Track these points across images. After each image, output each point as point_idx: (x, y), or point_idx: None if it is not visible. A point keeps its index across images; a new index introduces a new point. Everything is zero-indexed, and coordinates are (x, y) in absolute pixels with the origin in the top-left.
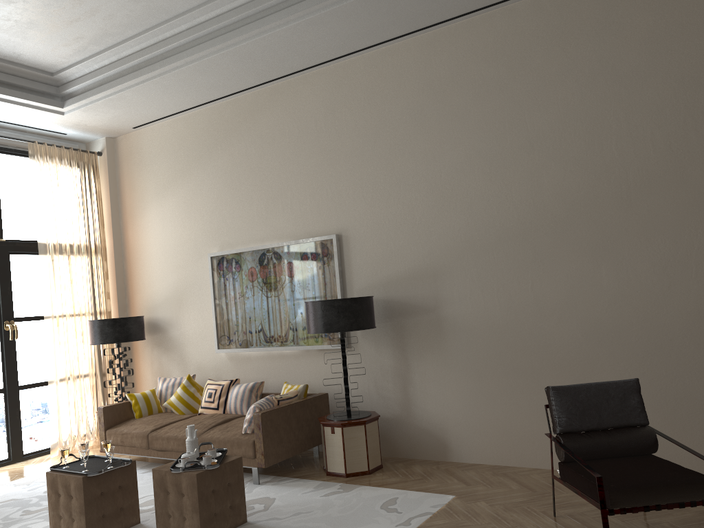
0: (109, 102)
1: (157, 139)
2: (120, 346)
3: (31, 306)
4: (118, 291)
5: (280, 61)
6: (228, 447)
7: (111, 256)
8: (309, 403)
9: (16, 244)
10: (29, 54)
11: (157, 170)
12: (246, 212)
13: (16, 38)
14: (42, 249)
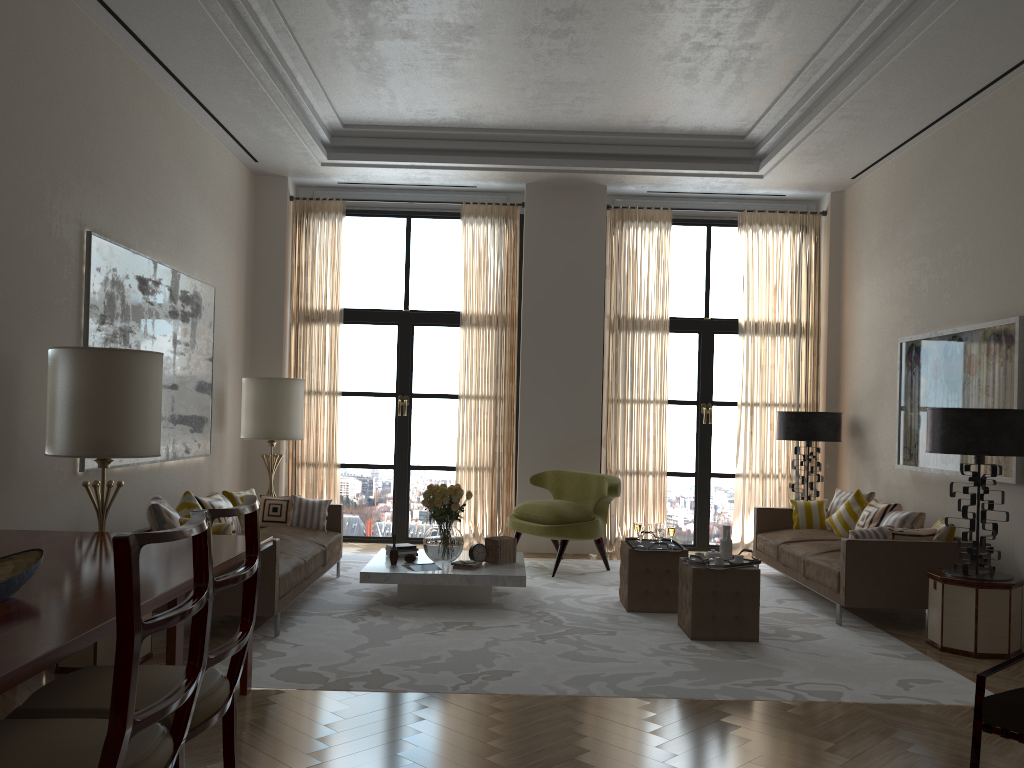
0: (794, 158)
1: (873, 190)
2: (809, 445)
3: (731, 390)
4: (828, 380)
5: (951, 77)
6: (822, 574)
7: (824, 338)
8: (943, 549)
9: (720, 323)
10: (708, 125)
11: (871, 230)
12: (940, 284)
13: (685, 115)
14: (741, 329)
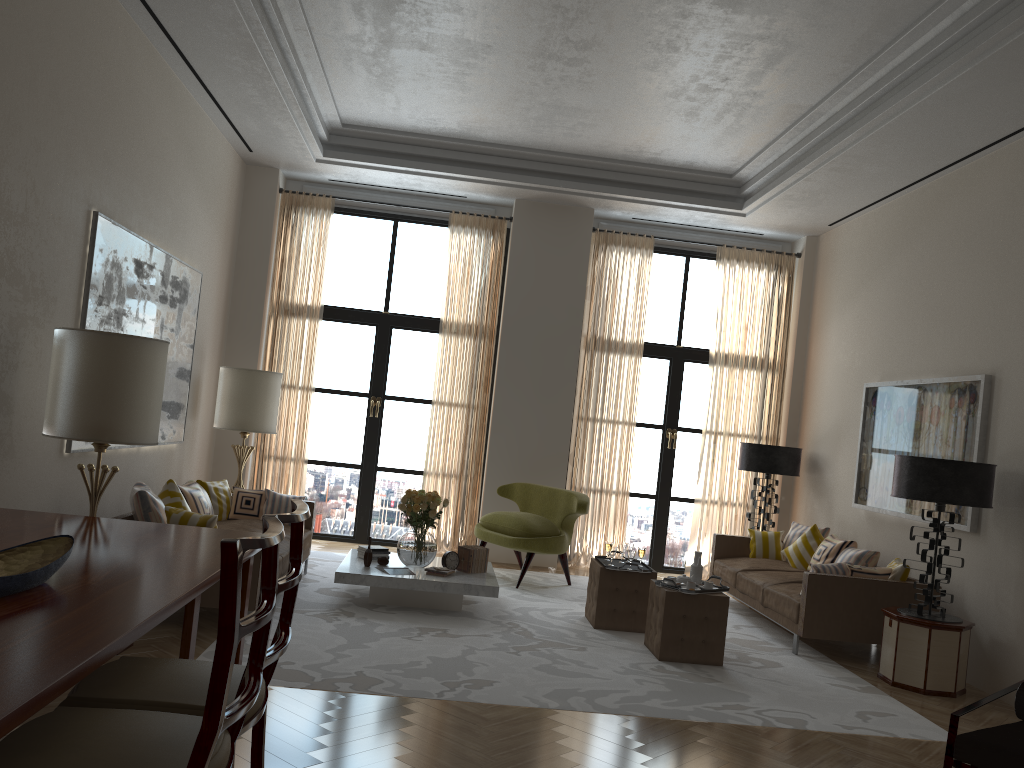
0: (778, 201)
1: (849, 239)
2: (769, 477)
3: (697, 417)
4: (790, 416)
5: (939, 143)
6: (781, 604)
7: (789, 375)
8: (897, 588)
9: (691, 352)
10: (700, 161)
11: (844, 277)
12: (909, 335)
13: (680, 150)
14: (712, 360)
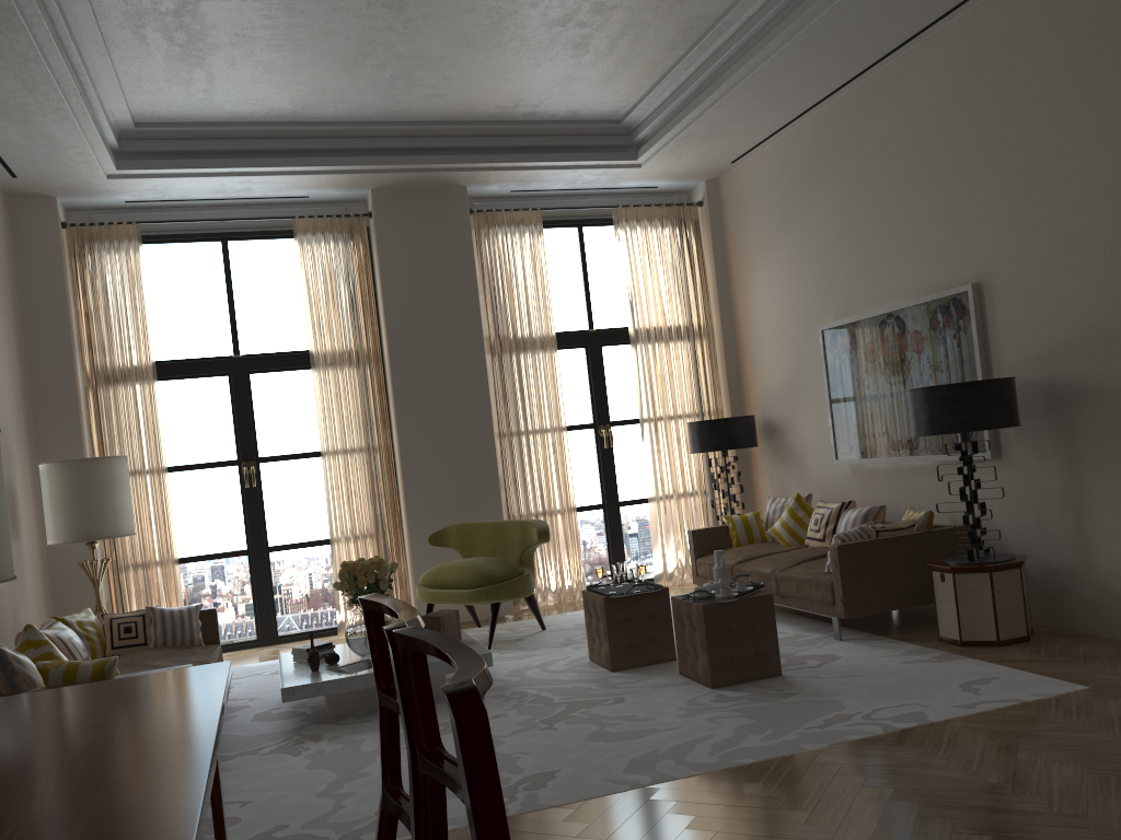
0: (681, 141)
1: (759, 173)
2: (726, 455)
3: (628, 407)
4: (729, 383)
5: (870, 36)
6: (806, 588)
7: (719, 338)
8: (928, 539)
9: (607, 333)
10: (585, 108)
11: (762, 216)
12: (862, 262)
13: (563, 96)
14: (633, 338)
